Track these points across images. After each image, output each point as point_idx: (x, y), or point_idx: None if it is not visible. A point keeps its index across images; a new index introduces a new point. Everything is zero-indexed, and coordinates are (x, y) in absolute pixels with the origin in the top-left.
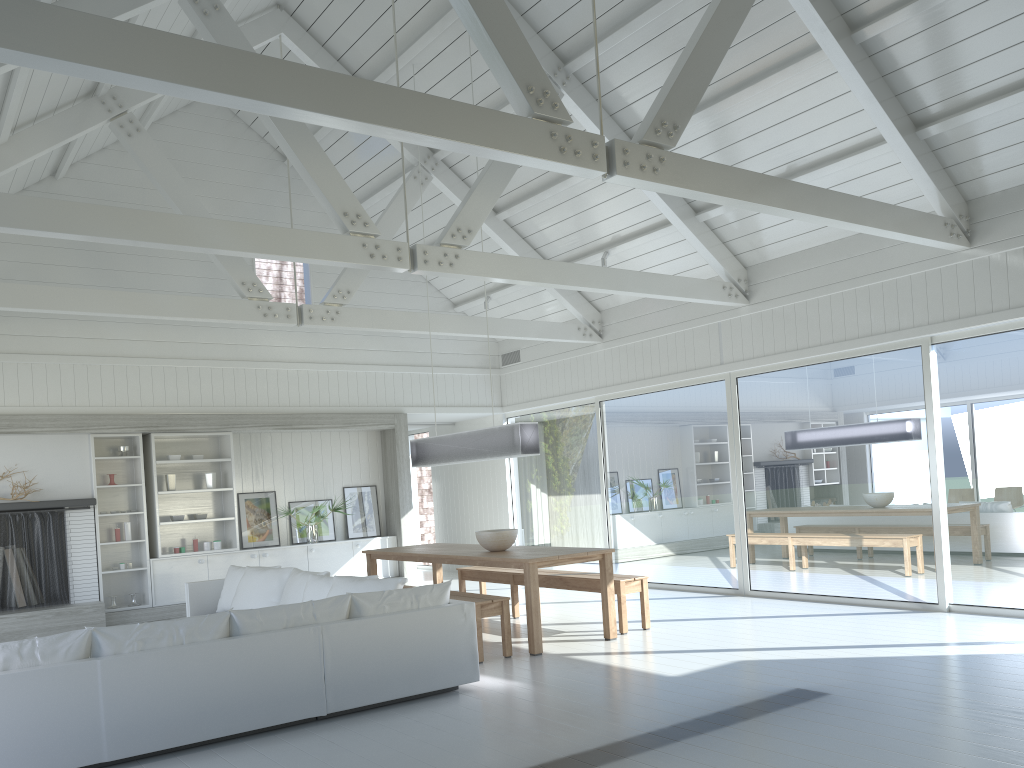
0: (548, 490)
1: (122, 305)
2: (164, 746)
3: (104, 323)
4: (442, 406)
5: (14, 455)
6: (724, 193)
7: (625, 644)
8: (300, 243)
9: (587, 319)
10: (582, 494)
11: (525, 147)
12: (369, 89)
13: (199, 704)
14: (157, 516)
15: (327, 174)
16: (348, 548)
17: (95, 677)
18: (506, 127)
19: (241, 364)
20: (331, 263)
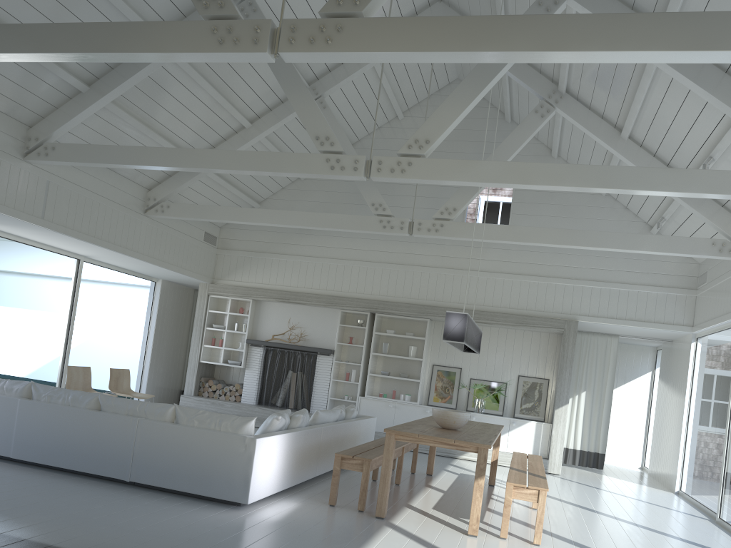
0: (705, 413)
1: (293, 220)
2: (38, 461)
3: (359, 239)
4: (620, 319)
5: (299, 317)
6: (427, 48)
7: (460, 541)
8: (278, 162)
9: (728, 234)
10: (720, 421)
11: (184, 45)
12: (67, 29)
13: (59, 443)
14: (368, 369)
15: (309, 110)
16: (505, 424)
17: (16, 408)
18: (170, 32)
19: (443, 270)
20: (303, 175)
